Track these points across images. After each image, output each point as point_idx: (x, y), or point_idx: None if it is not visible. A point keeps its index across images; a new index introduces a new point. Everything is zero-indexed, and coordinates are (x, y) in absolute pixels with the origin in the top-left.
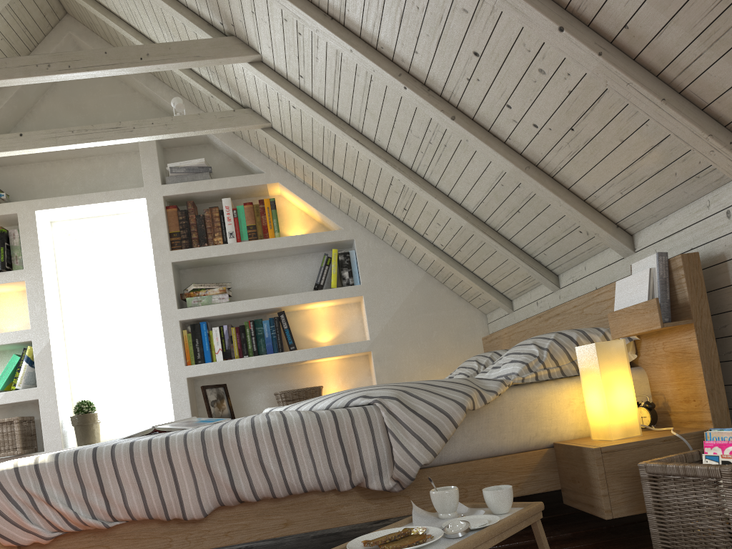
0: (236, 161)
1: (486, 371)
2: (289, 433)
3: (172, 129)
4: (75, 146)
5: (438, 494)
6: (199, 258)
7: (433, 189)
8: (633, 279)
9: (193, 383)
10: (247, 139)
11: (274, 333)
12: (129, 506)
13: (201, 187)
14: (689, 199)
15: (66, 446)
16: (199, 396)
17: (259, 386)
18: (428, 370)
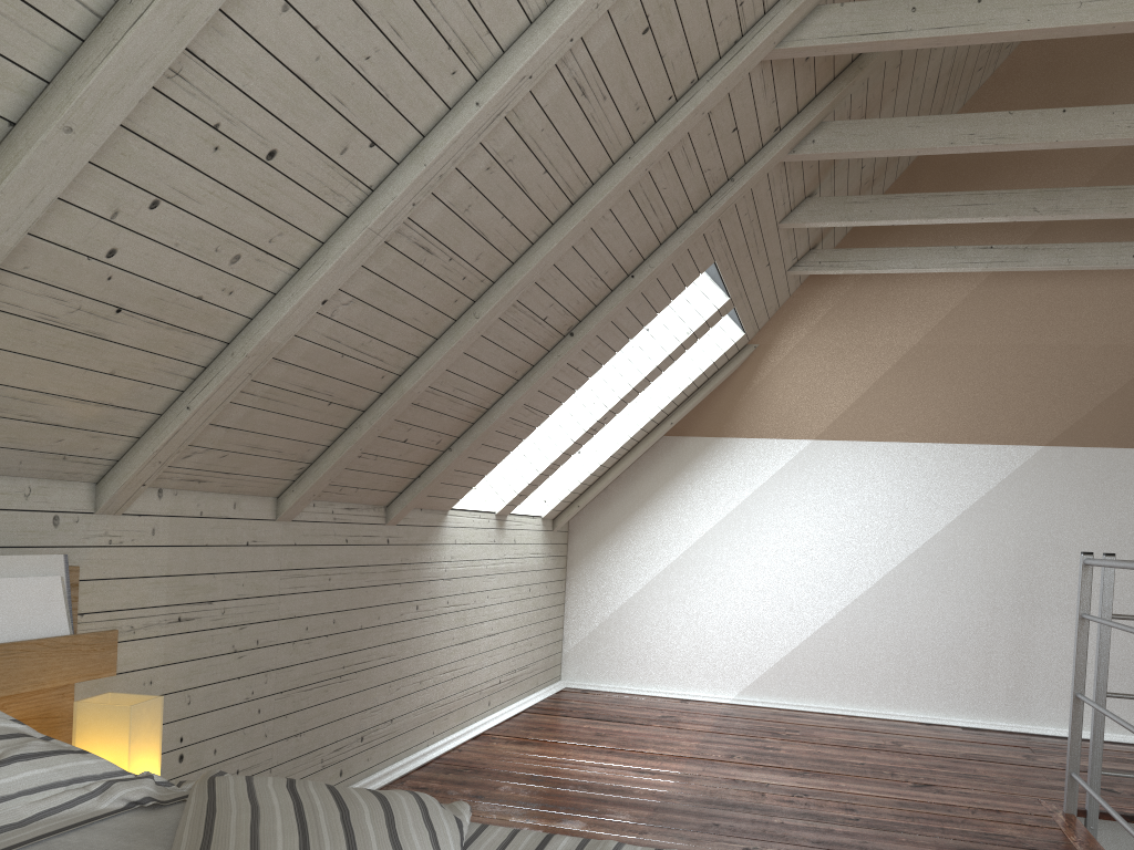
0: None
1: None
2: None
3: None
4: None
5: None
6: None
7: None
8: (21, 587)
9: None
10: None
11: None
12: None
13: None
14: (7, 470)
15: None
16: None
17: None
18: None
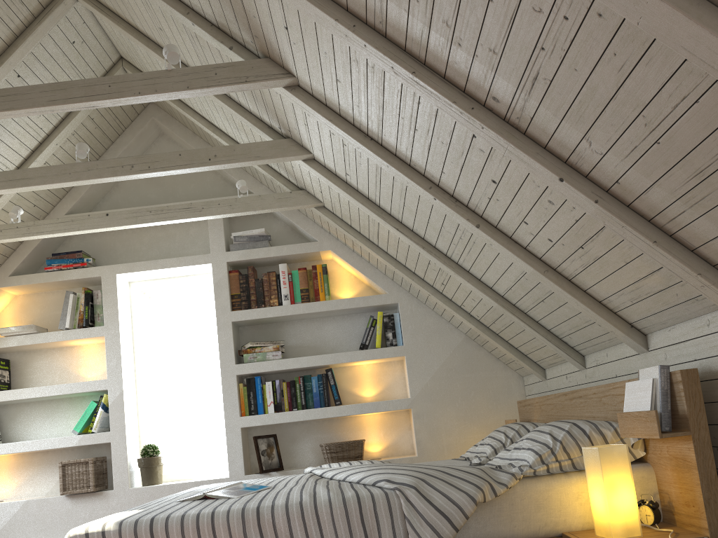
0: (293, 229)
1: (509, 449)
2: (318, 514)
3: (236, 209)
4: (152, 224)
5: None
6: (256, 318)
7: (466, 273)
8: (639, 385)
9: (246, 431)
10: (303, 211)
11: (322, 388)
12: None
13: (261, 254)
14: (692, 315)
15: (133, 485)
16: (252, 443)
17: (306, 436)
18: (465, 428)
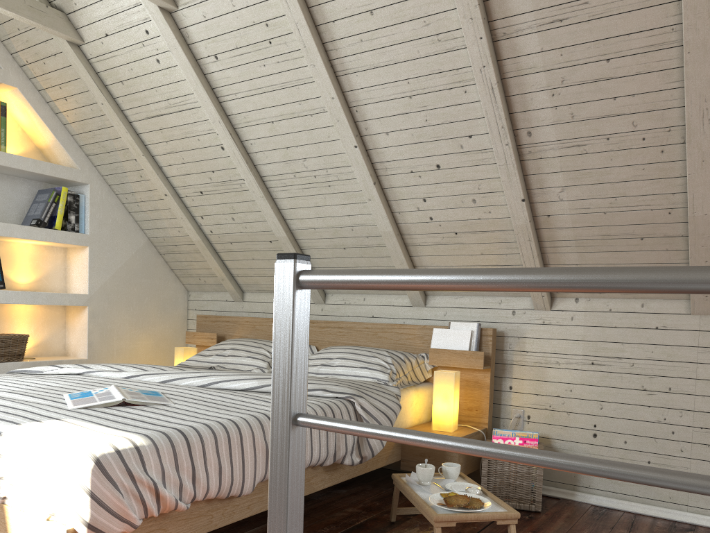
0: None
1: None
2: None
3: None
4: None
5: (430, 469)
6: None
7: (272, 200)
8: (454, 332)
9: None
10: None
11: None
12: (210, 487)
13: None
14: (488, 294)
15: None
16: None
17: None
18: (135, 334)
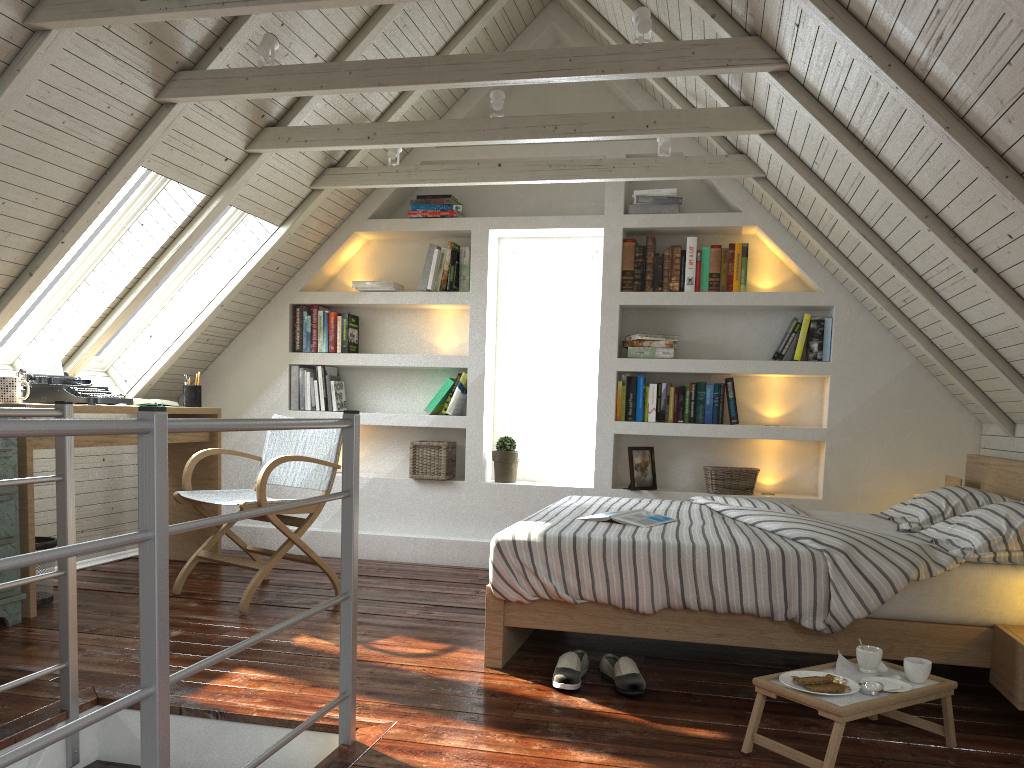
0: (710, 189)
1: (950, 522)
2: (739, 562)
3: (654, 172)
4: (550, 181)
5: (863, 652)
6: (649, 304)
7: (942, 302)
8: None
9: (617, 437)
10: None
11: (717, 401)
12: (595, 591)
13: (667, 222)
14: None
15: (484, 479)
16: (621, 452)
17: (686, 453)
18: (890, 476)
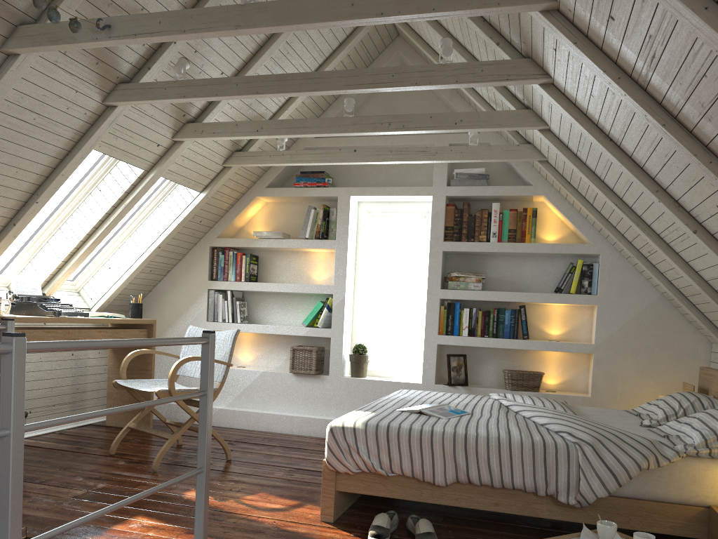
0: (510, 168)
1: (680, 421)
2: (511, 449)
3: (465, 157)
4: (391, 162)
5: (601, 526)
6: (464, 251)
7: (674, 254)
8: None
9: (440, 347)
10: None
11: (513, 322)
12: (402, 467)
13: (478, 192)
14: None
15: (343, 375)
16: (443, 357)
17: (491, 359)
18: (641, 381)
